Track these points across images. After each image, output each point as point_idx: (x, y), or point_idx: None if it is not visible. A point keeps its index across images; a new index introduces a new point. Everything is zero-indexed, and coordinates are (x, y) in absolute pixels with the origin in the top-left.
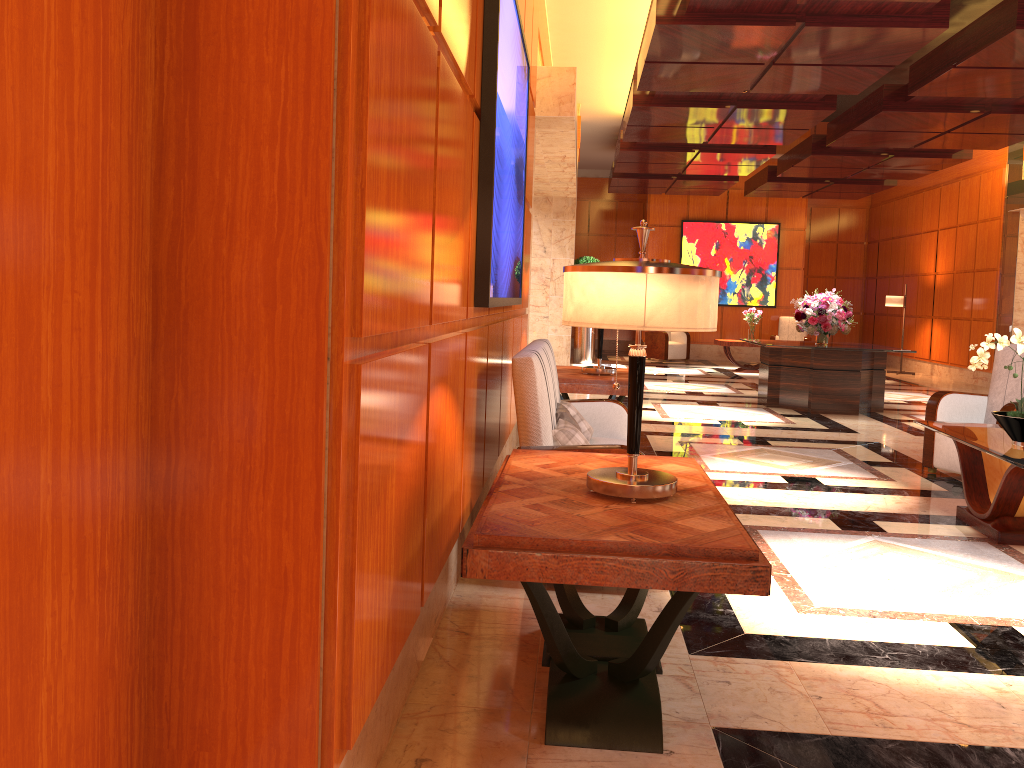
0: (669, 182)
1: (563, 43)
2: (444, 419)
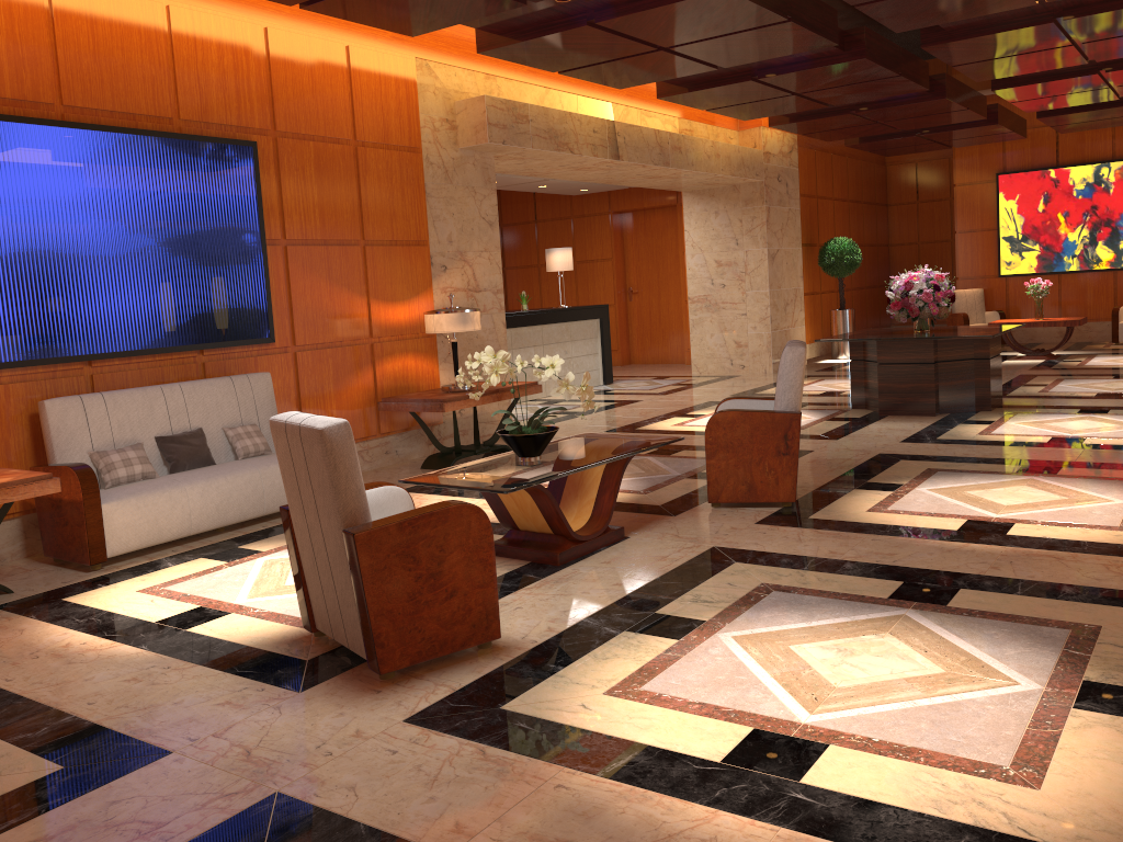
0: (920, 138)
1: None
2: None
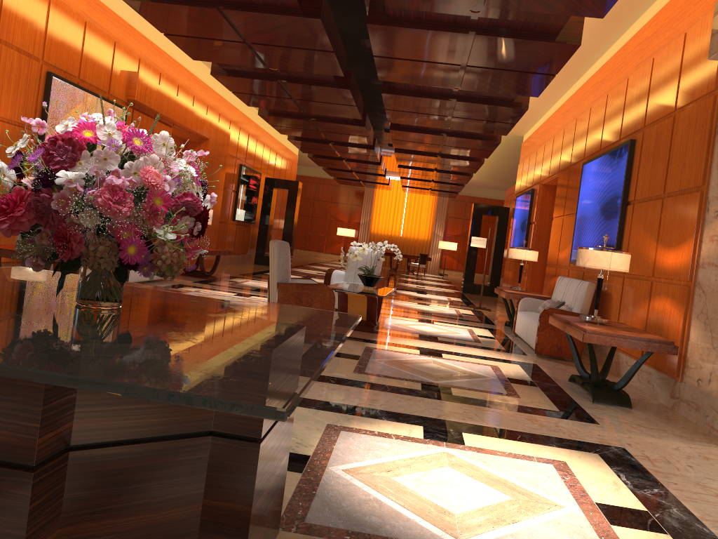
0: None
1: None
2: None
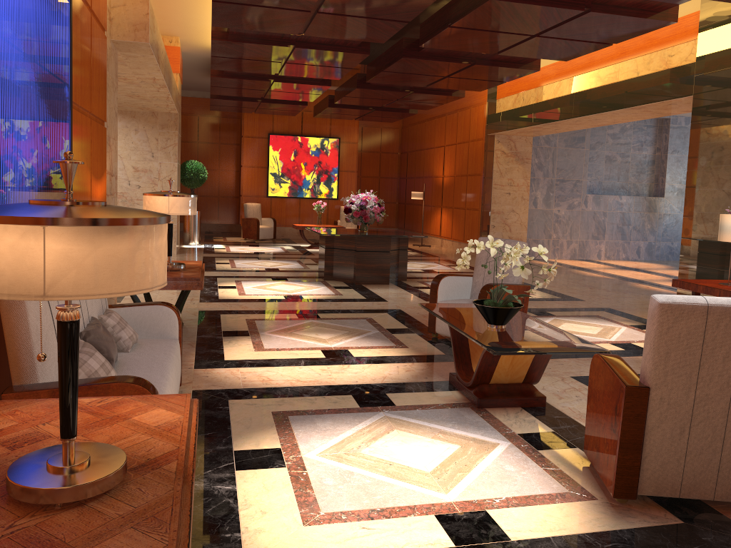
0: (256, 104)
1: None
2: None
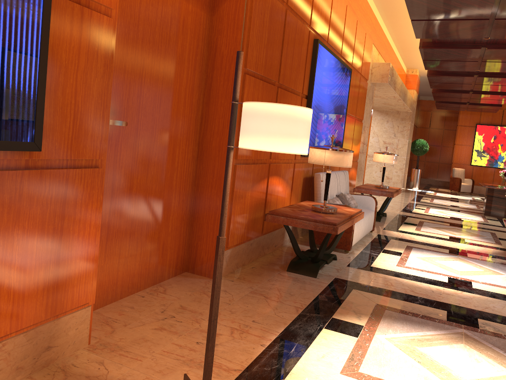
0: (465, 105)
1: (401, 46)
2: (278, 186)
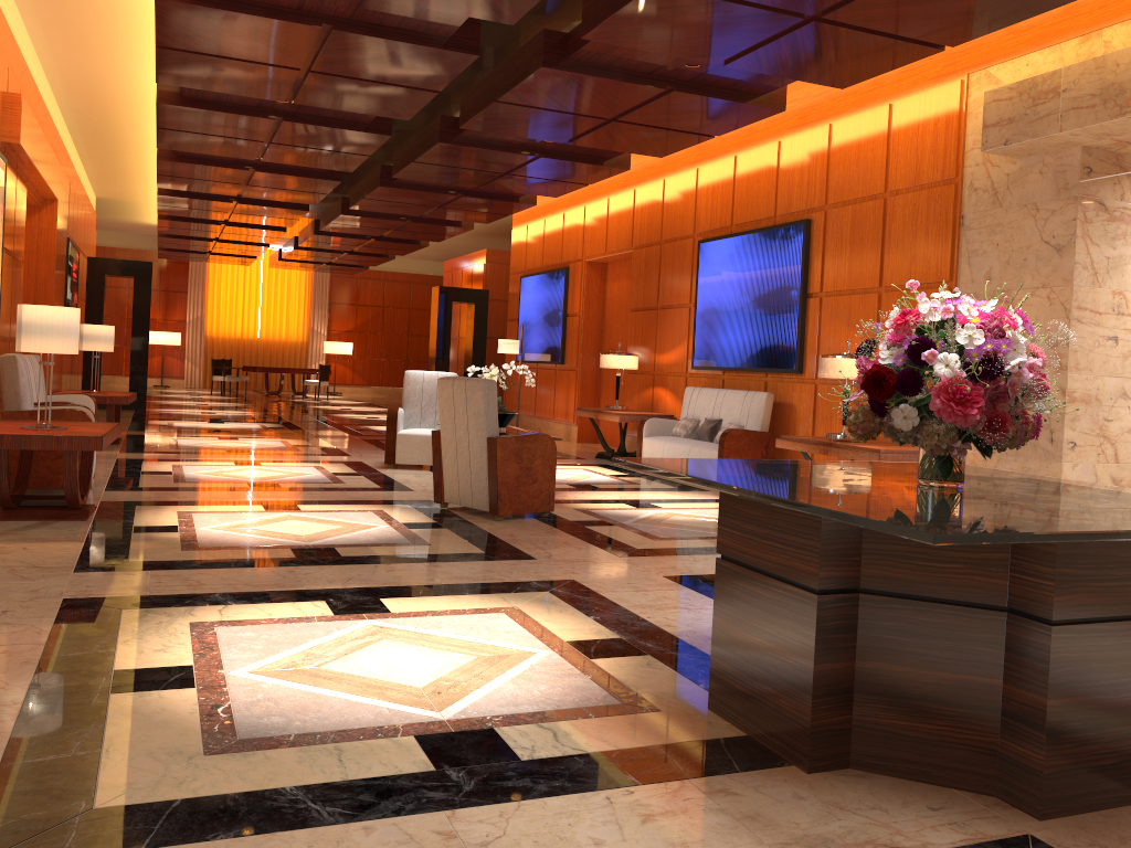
0: None
1: None
2: (665, 397)
